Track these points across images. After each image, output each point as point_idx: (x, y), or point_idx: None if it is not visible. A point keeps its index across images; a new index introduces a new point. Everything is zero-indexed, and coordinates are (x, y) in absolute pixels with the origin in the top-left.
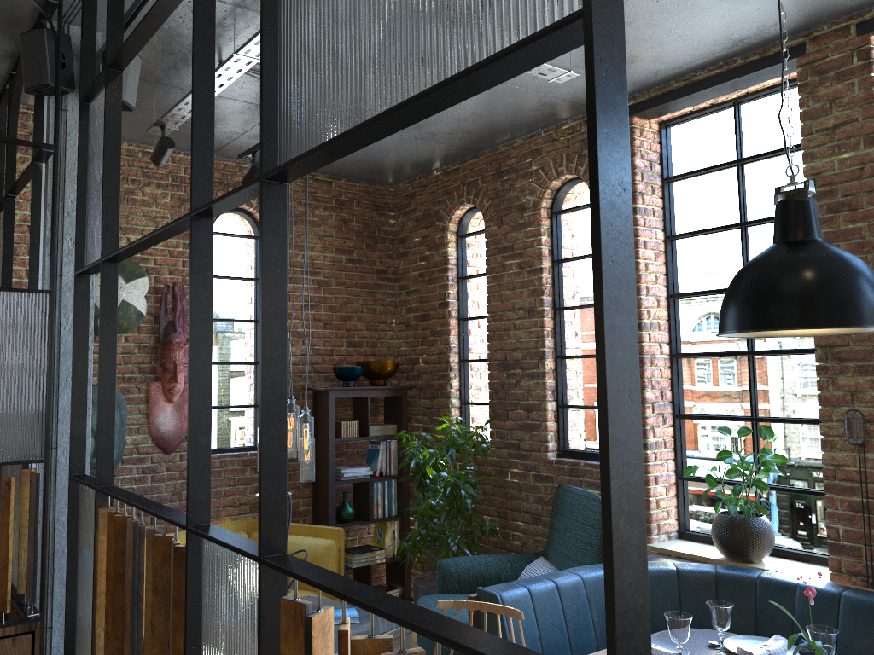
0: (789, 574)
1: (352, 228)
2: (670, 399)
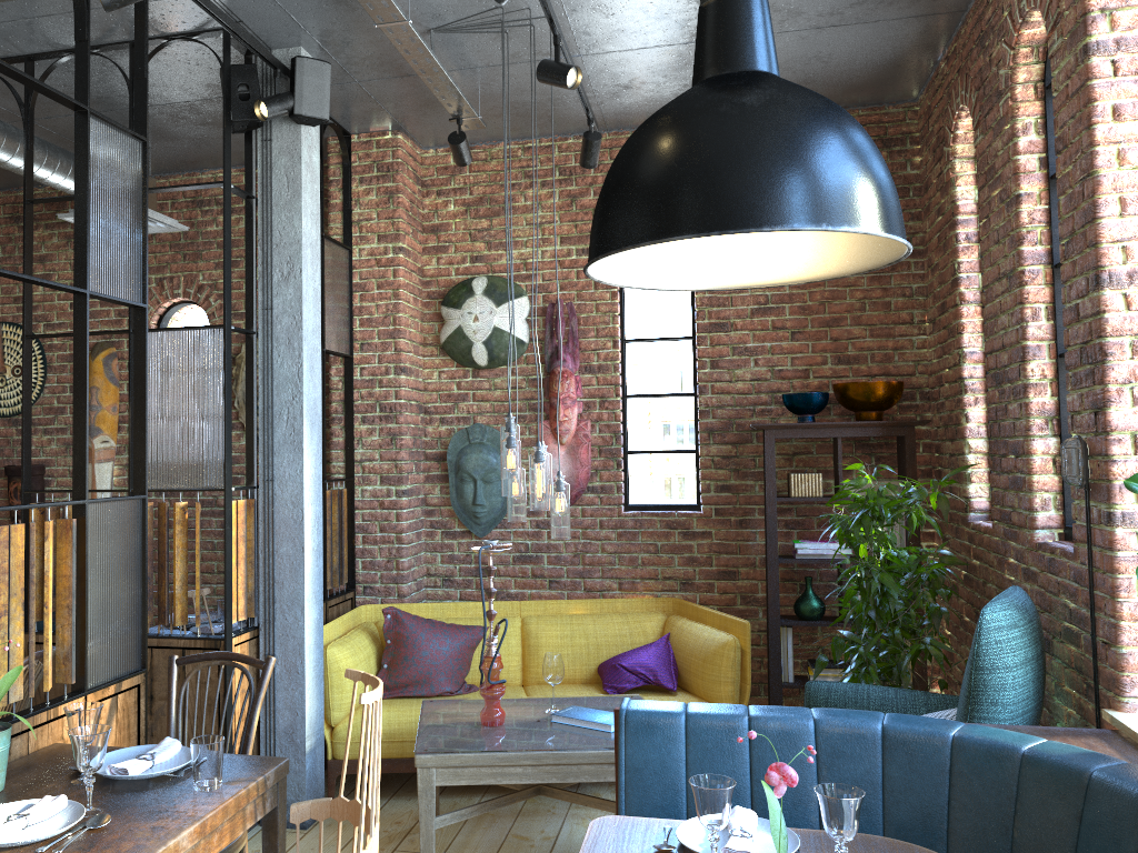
0: None
1: None
2: None
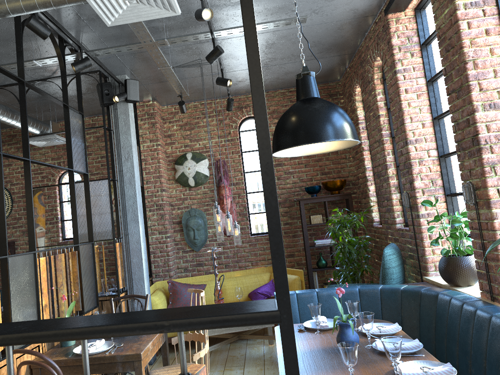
0: (464, 292)
1: None
2: (441, 185)
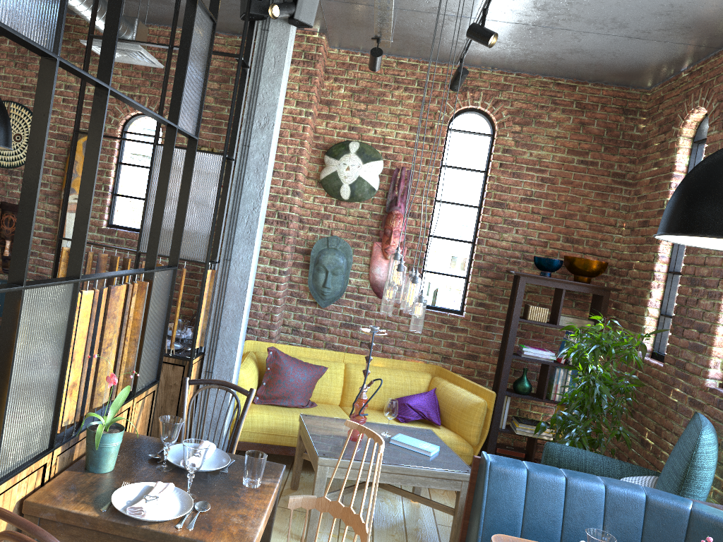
0: None
1: (591, 131)
2: None
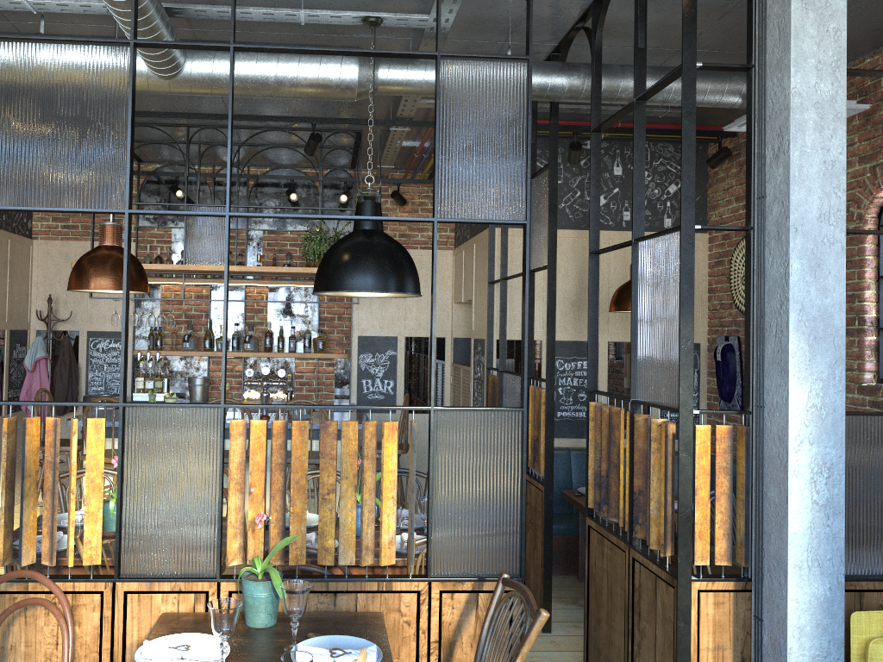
0: None
1: None
2: None
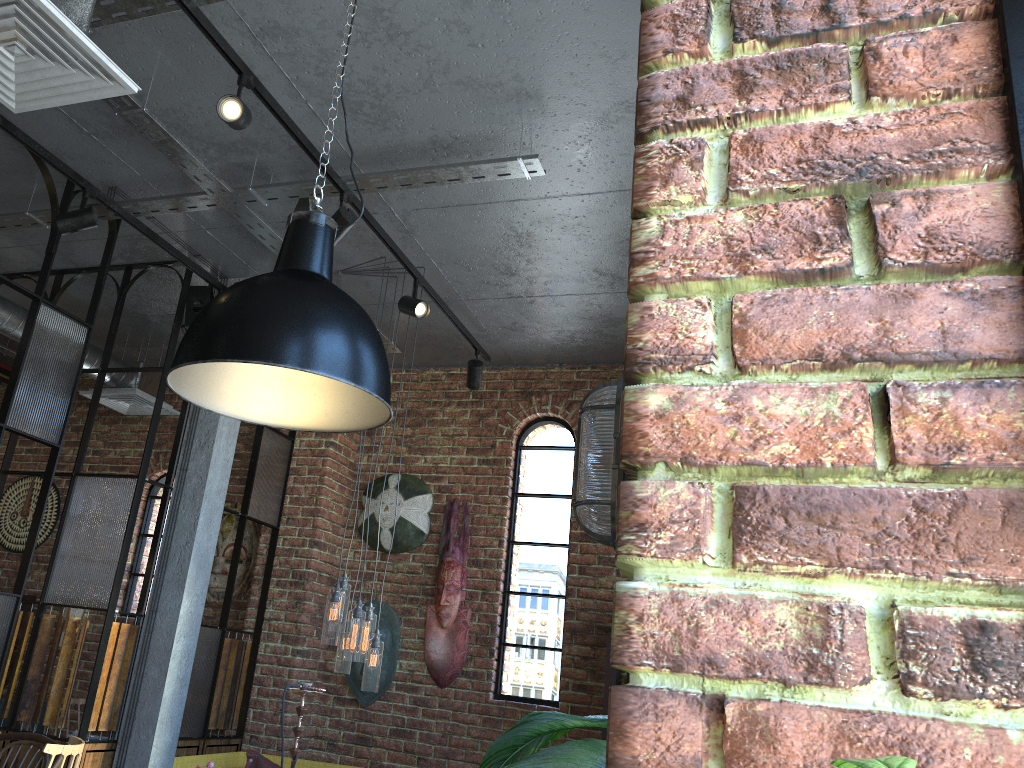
0: None
1: None
2: None
